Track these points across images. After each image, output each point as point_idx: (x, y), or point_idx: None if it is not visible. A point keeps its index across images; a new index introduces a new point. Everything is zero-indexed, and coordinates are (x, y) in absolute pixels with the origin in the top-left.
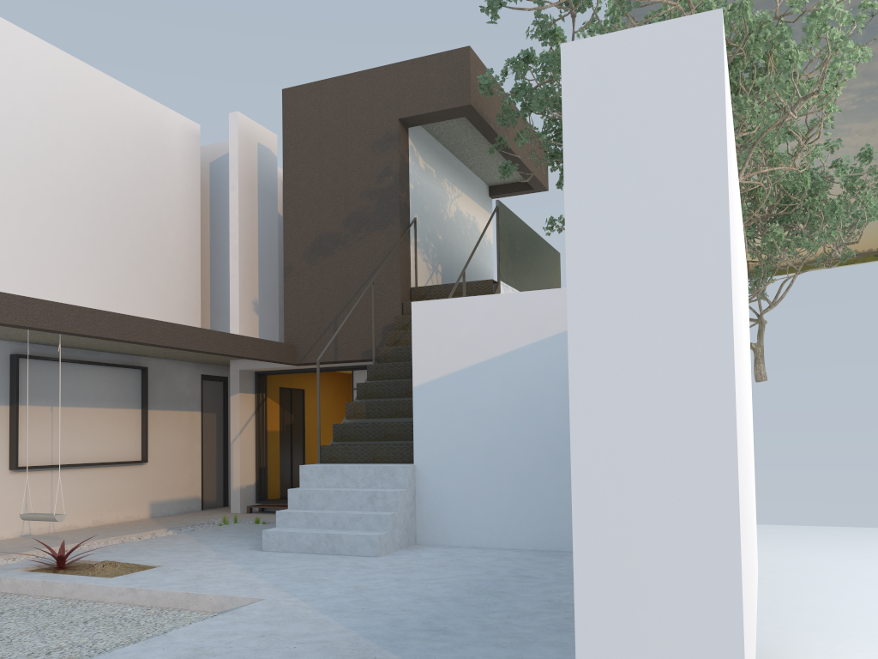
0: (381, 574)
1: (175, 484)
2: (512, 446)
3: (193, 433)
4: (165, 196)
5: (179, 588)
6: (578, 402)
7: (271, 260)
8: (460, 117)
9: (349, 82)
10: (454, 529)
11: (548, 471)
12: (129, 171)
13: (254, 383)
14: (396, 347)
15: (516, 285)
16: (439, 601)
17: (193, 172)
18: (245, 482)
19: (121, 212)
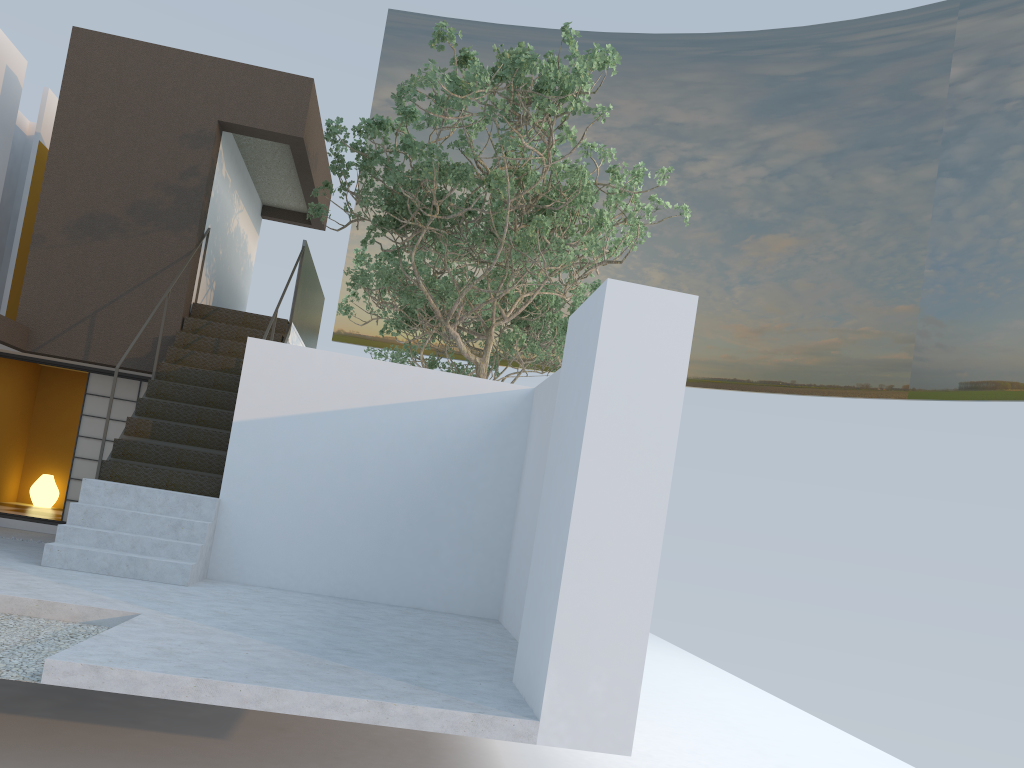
0: (221, 602)
1: None
2: (327, 498)
3: None
4: None
5: (22, 594)
6: (579, 502)
7: None
8: (285, 143)
9: (165, 56)
10: (252, 567)
11: (357, 526)
12: None
13: None
14: (183, 367)
15: (299, 328)
16: (313, 630)
17: None
18: None
19: None
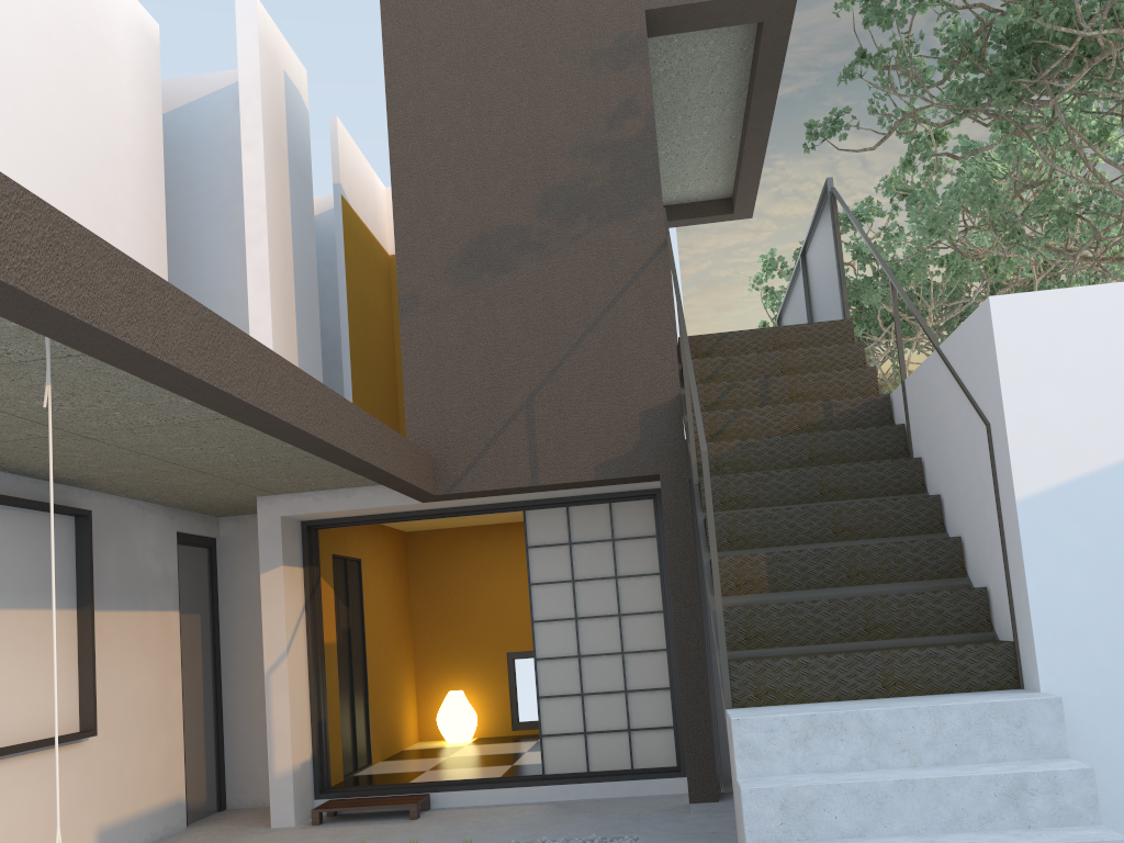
0: None
1: (141, 778)
2: None
3: (168, 660)
4: (108, 146)
5: None
6: None
7: (310, 303)
8: (756, 21)
9: None
10: None
11: None
12: (42, 66)
13: (301, 547)
14: (742, 440)
15: None
16: None
17: (151, 114)
18: (299, 757)
19: (27, 151)
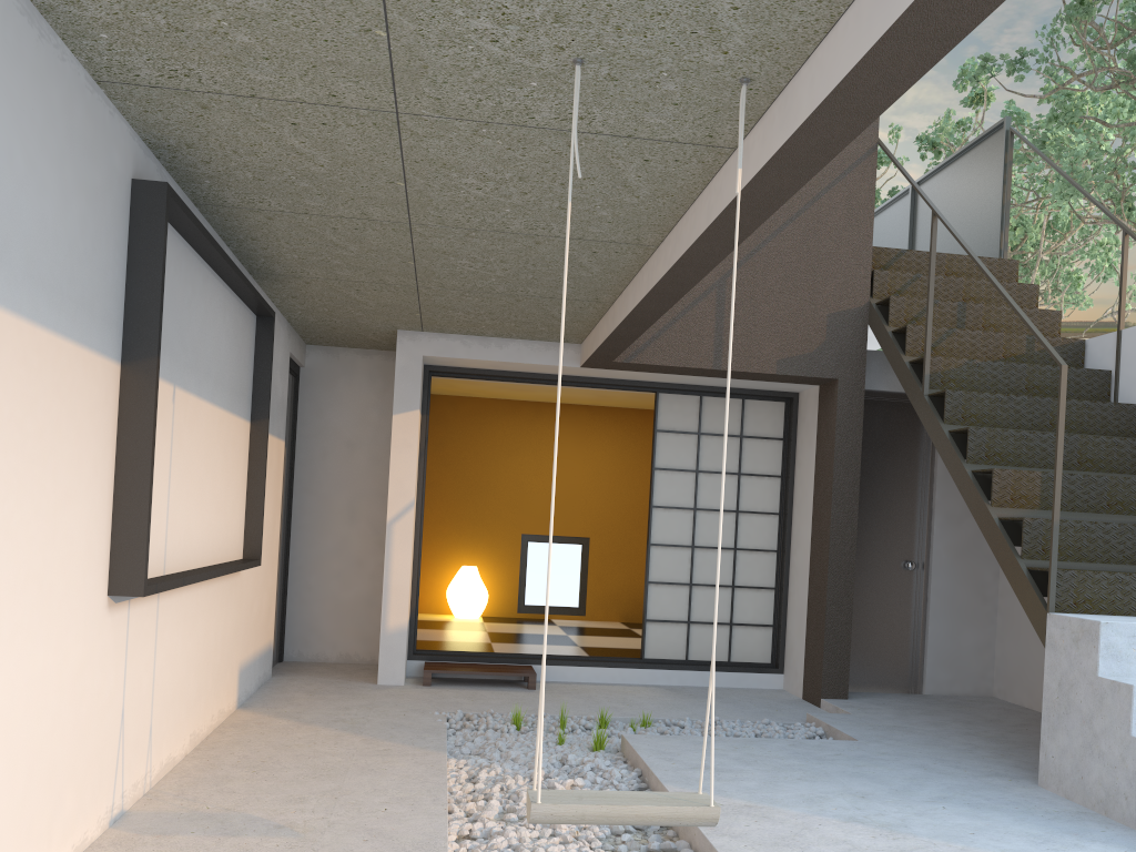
0: None
1: (258, 617)
2: None
3: (277, 493)
4: None
5: None
6: None
7: None
8: None
9: None
10: None
11: None
12: None
13: (421, 392)
14: (969, 360)
15: None
16: None
17: None
18: (408, 615)
19: None
